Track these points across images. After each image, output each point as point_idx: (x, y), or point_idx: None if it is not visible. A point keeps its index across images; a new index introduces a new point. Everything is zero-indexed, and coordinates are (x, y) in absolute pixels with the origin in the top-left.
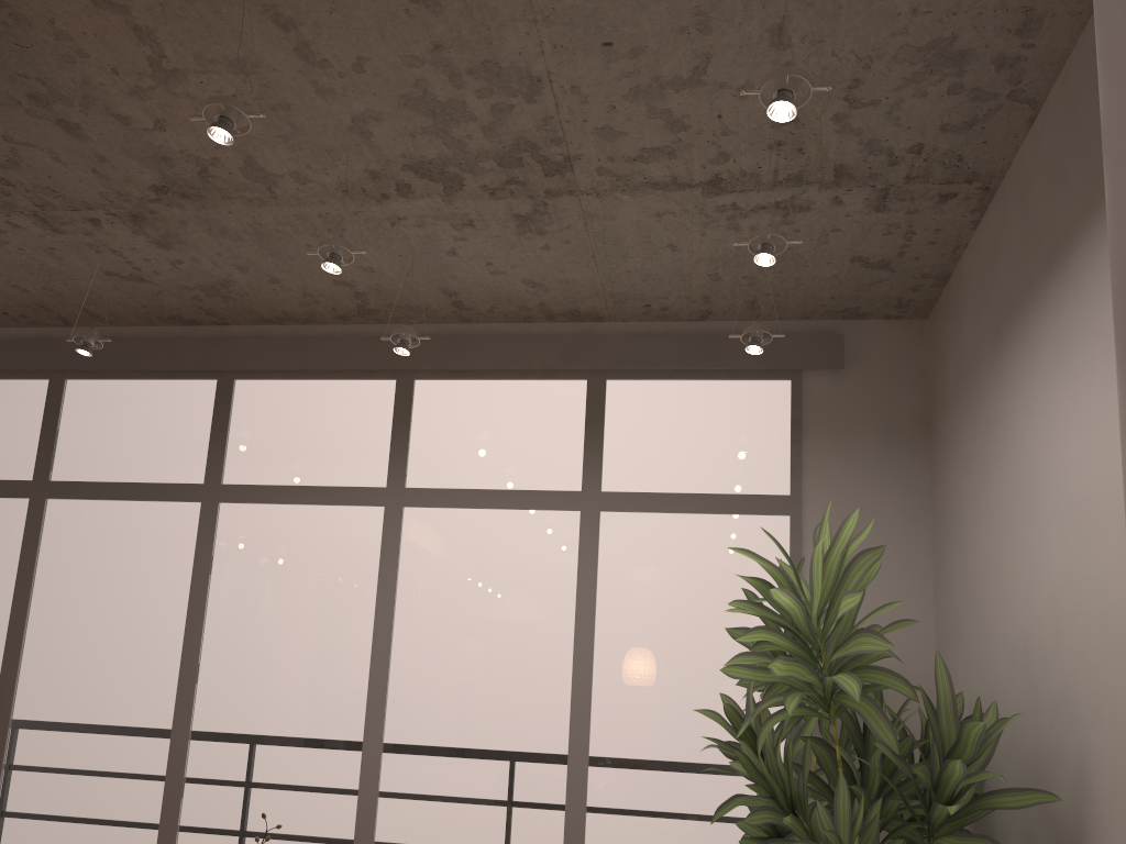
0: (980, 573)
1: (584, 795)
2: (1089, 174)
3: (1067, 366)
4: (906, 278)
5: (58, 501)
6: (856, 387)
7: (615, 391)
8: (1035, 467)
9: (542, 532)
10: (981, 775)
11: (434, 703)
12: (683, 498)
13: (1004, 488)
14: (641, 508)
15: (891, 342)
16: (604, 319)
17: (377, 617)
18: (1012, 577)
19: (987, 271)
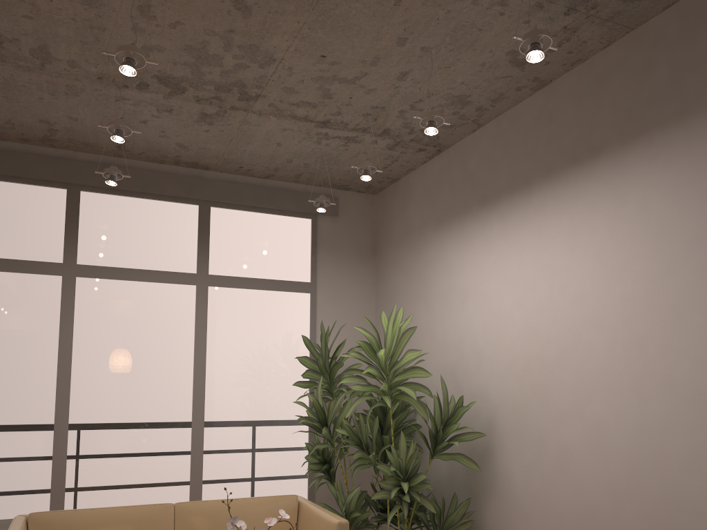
0: (418, 331)
1: (202, 450)
2: (513, 172)
3: (492, 251)
4: (379, 177)
5: None
6: (342, 226)
7: (216, 214)
8: (465, 290)
9: (173, 297)
10: (463, 428)
11: (104, 404)
12: (255, 281)
13: (440, 295)
14: (232, 285)
15: (359, 204)
16: (209, 169)
17: (60, 350)
18: (444, 336)
19: (432, 189)
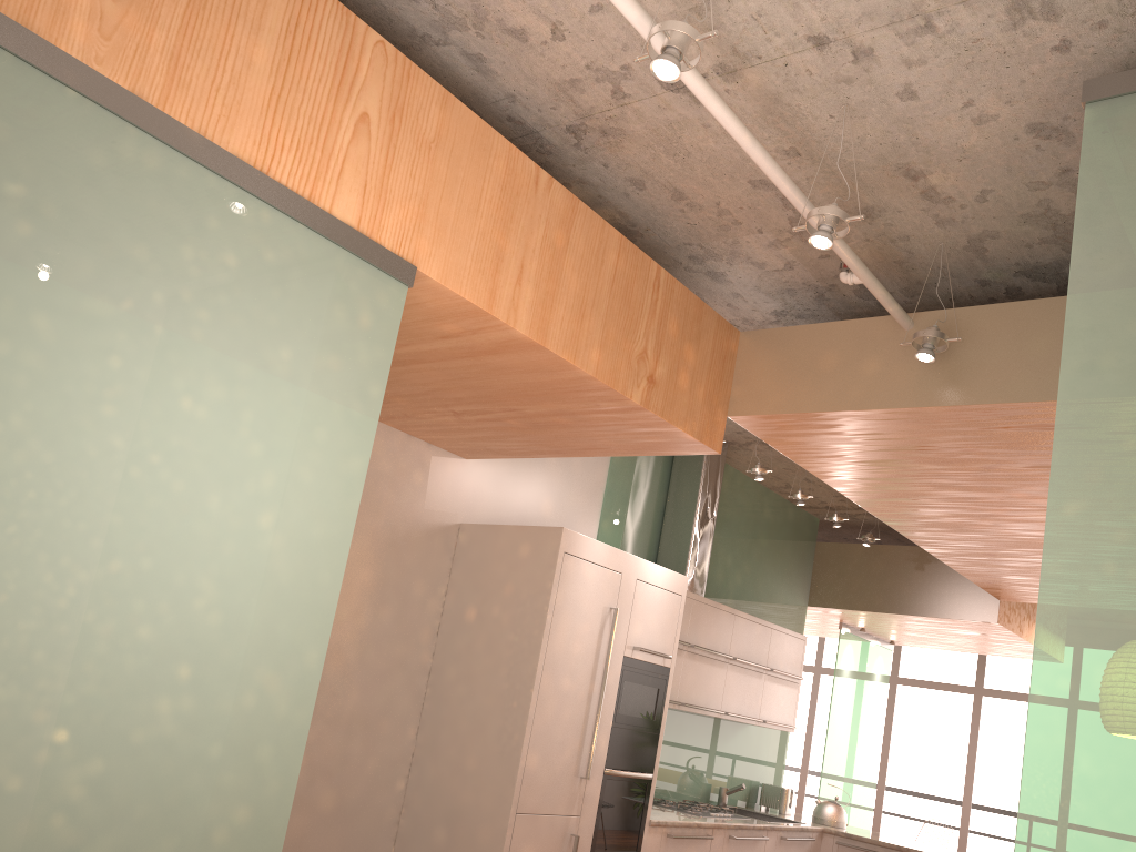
0: None
1: None
2: None
3: None
4: None
5: (988, 698)
6: None
7: None
8: None
9: None
10: None
11: None
12: None
13: None
14: None
15: None
16: None
17: None
18: None
19: None
